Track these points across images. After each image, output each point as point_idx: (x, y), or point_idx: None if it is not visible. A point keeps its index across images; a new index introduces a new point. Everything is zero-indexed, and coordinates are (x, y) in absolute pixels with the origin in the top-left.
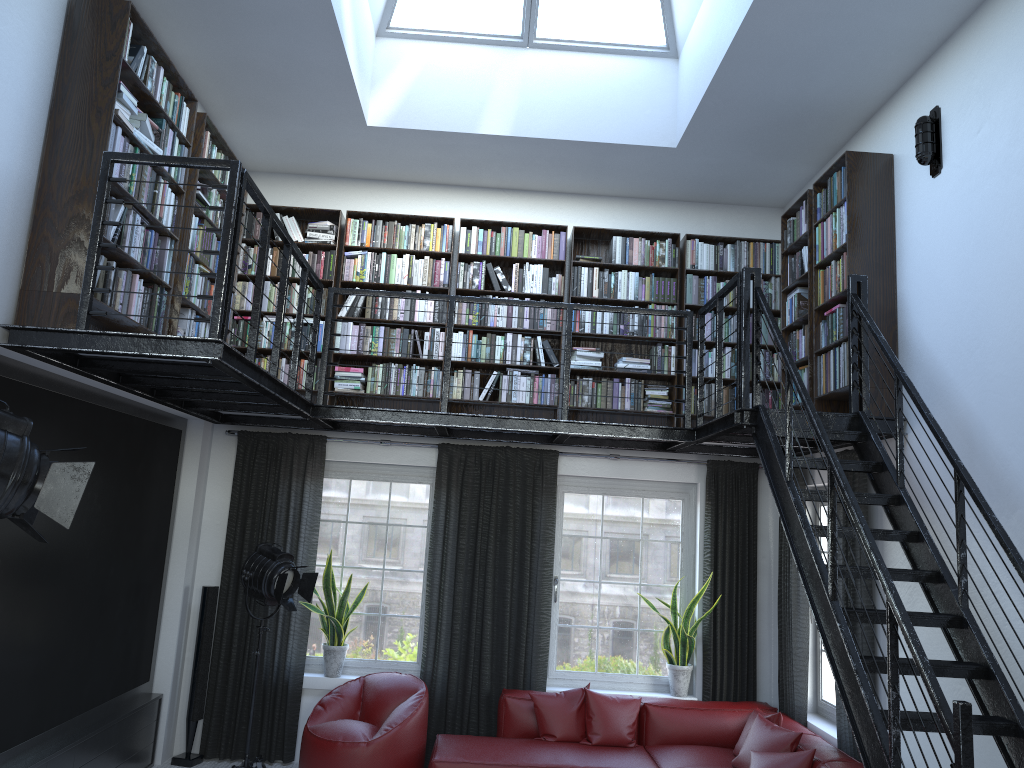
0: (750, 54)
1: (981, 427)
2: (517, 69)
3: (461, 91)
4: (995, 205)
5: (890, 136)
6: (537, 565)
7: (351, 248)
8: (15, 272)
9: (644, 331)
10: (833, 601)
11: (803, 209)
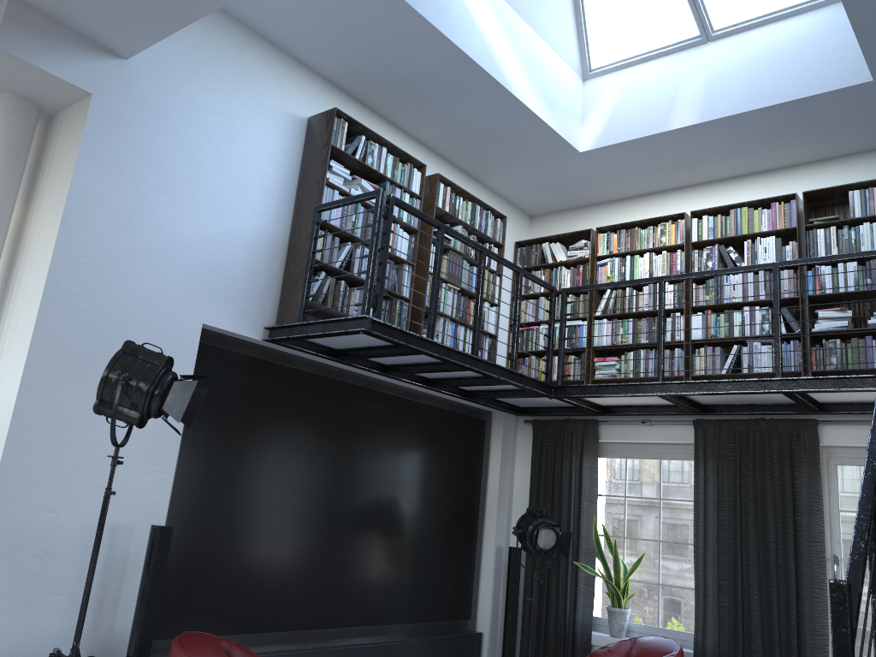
0: None
1: None
2: (700, 64)
3: (652, 100)
4: None
5: None
6: (804, 540)
7: (602, 258)
8: (274, 294)
9: None
10: None
11: None
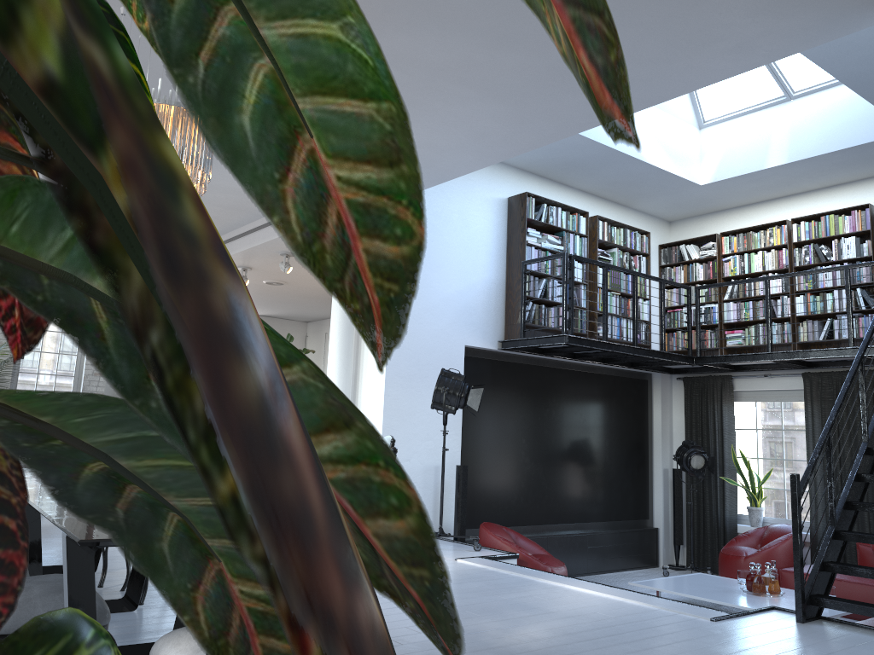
0: (866, 82)
1: None
2: (786, 117)
3: (752, 145)
4: None
5: None
6: None
7: (726, 255)
8: (501, 318)
9: None
10: (863, 442)
11: None
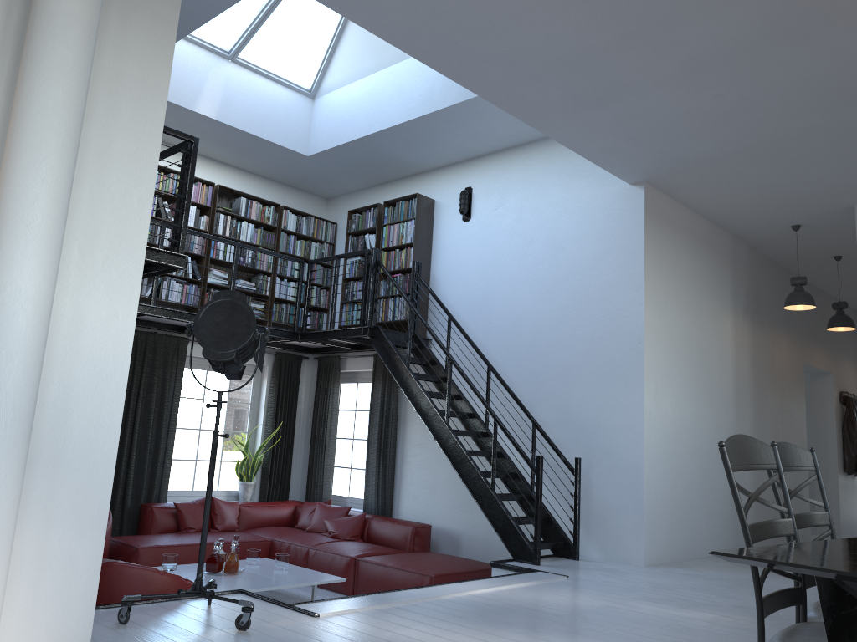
0: (397, 132)
1: (484, 347)
2: (223, 74)
3: (186, 77)
4: (503, 247)
5: (433, 189)
6: (169, 417)
7: None
8: None
9: (254, 264)
10: (448, 425)
11: (371, 212)
